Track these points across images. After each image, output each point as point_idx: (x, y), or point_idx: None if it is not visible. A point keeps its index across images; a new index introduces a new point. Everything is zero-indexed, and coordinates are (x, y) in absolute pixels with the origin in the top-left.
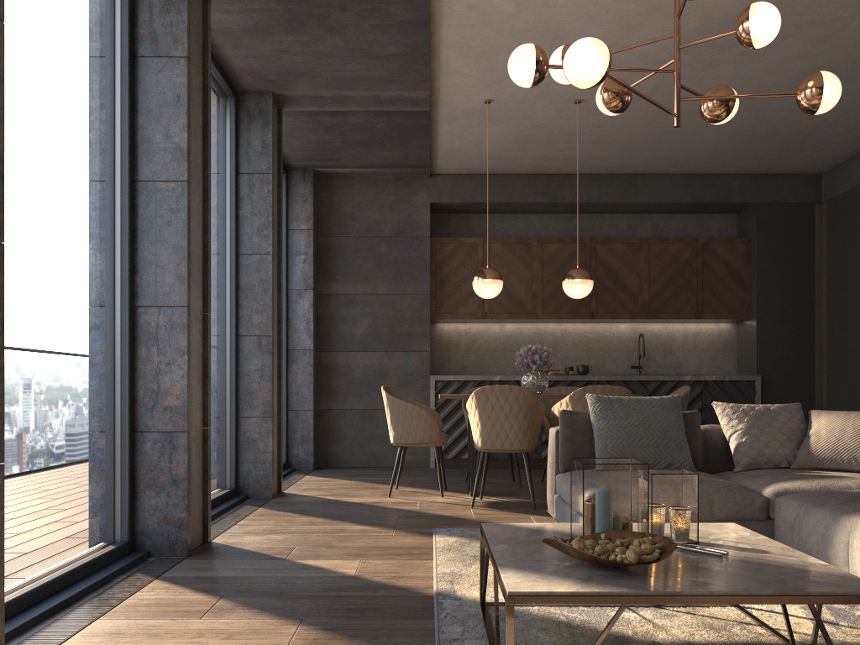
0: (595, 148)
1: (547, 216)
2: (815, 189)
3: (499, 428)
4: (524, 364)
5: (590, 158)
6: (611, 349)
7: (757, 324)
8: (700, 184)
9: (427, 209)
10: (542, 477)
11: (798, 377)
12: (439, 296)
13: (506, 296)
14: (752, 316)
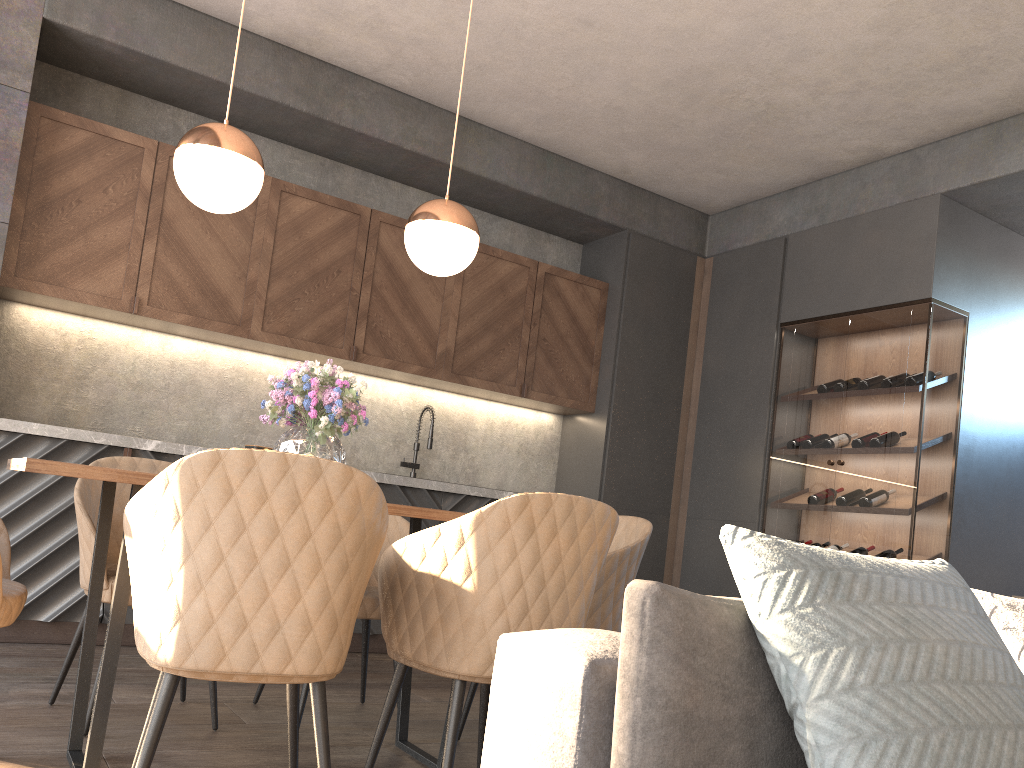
0: (441, 15)
1: (291, 151)
2: (699, 234)
3: (252, 601)
4: (291, 409)
5: (415, 43)
6: (371, 426)
7: (607, 422)
8: (558, 172)
9: (32, 29)
10: (258, 693)
11: (650, 515)
12: (32, 238)
13: (191, 276)
14: (598, 408)
